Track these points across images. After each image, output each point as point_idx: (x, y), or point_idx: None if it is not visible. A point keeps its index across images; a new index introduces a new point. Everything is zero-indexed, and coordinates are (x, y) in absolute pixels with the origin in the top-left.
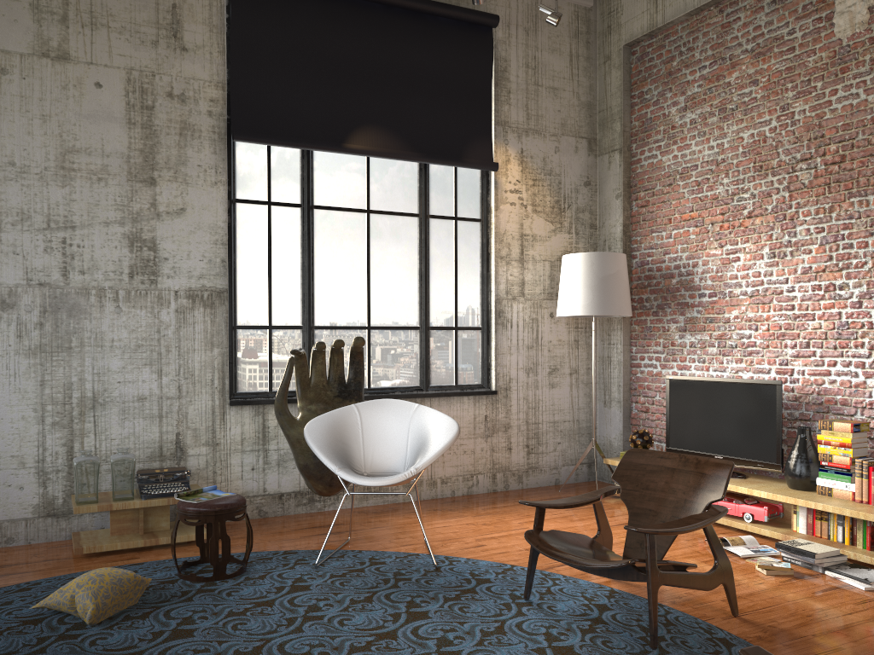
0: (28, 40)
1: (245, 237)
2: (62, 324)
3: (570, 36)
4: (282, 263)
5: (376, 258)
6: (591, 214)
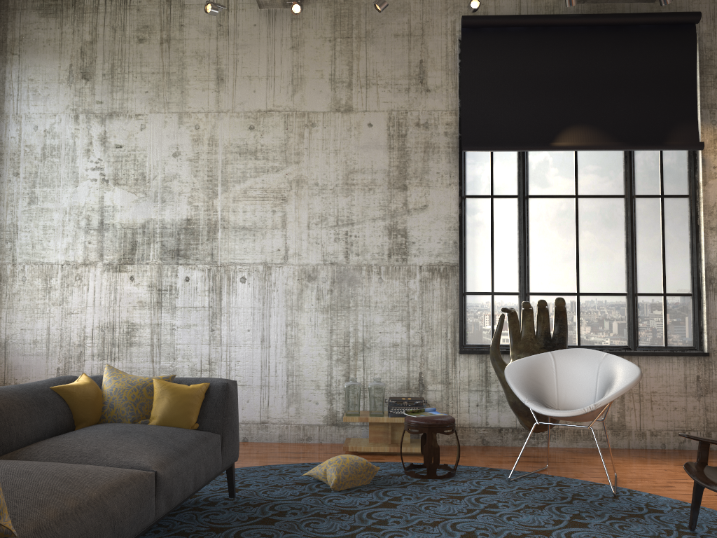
0: (327, 102)
1: (472, 224)
2: (344, 290)
3: None
4: (502, 242)
5: (584, 235)
6: None
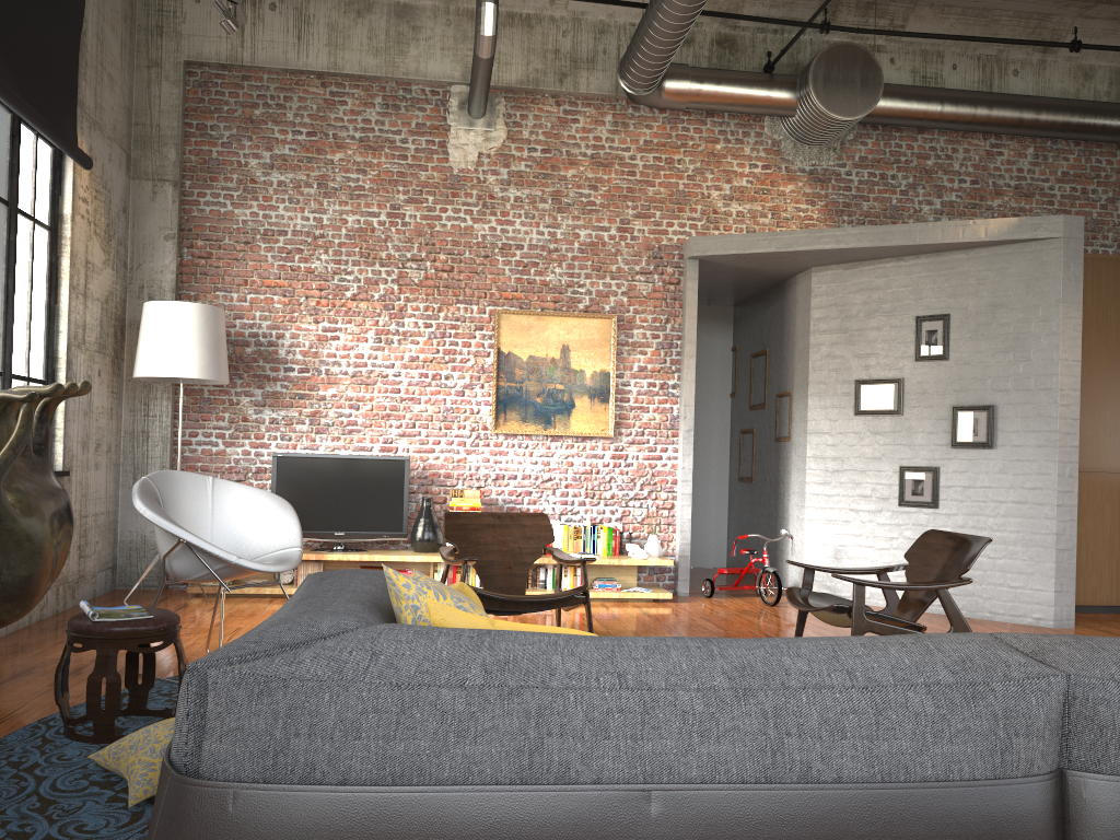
0: None
1: None
2: None
3: (123, 17)
4: None
5: None
6: (125, 250)
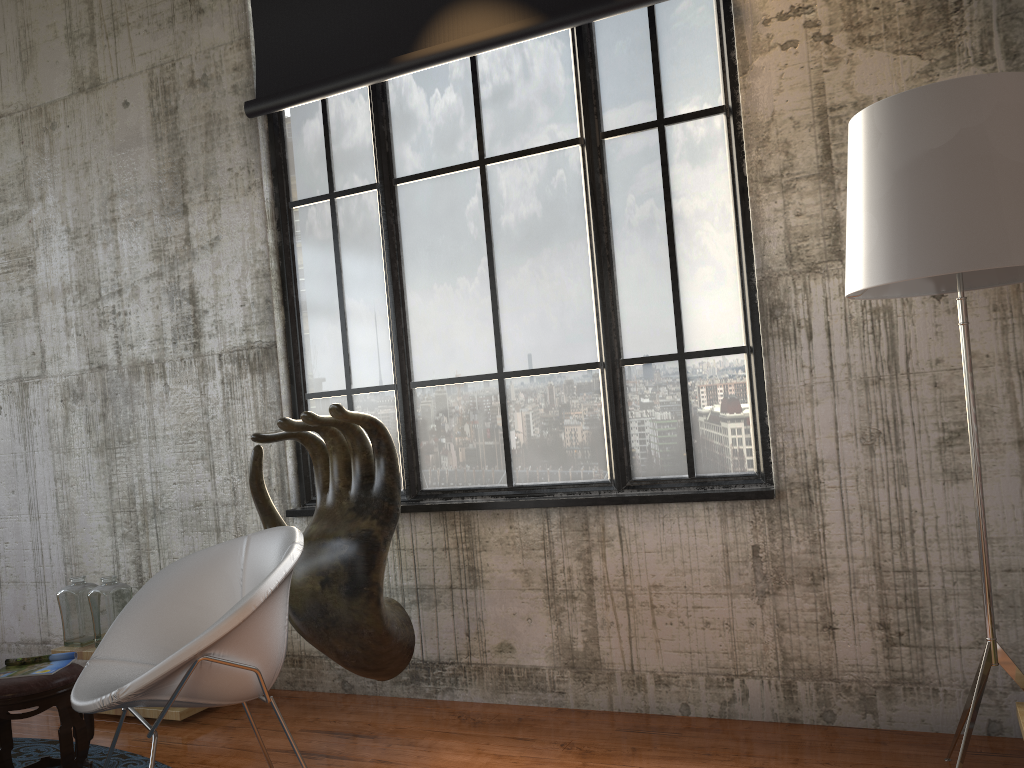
0: (67, 79)
1: (307, 257)
2: (120, 413)
3: None
4: (357, 286)
5: (505, 245)
6: None
